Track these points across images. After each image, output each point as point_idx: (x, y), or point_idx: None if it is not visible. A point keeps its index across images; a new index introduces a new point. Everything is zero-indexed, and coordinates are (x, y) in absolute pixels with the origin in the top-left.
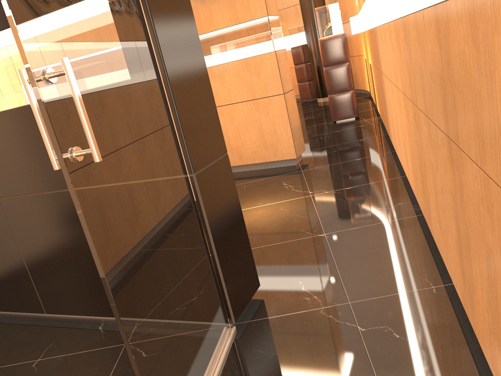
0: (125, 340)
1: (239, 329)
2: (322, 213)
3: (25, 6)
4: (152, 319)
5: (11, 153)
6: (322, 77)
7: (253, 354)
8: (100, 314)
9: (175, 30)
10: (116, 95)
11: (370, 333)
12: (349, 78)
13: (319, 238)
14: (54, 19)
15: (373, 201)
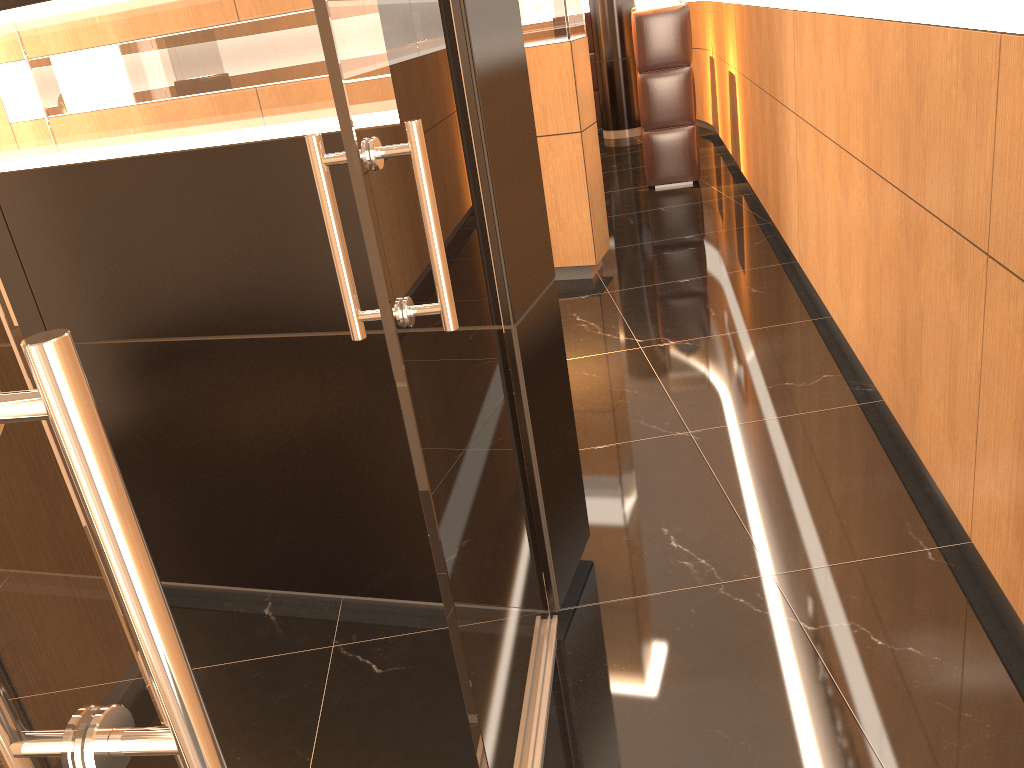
0: (463, 667)
1: (564, 622)
2: (674, 387)
3: (344, 8)
4: (485, 621)
5: (94, 254)
6: (617, 87)
7: (606, 672)
8: (266, 585)
9: (494, 26)
10: (434, 177)
11: (825, 635)
12: (689, 99)
13: (680, 439)
14: (371, 30)
15: (771, 367)
